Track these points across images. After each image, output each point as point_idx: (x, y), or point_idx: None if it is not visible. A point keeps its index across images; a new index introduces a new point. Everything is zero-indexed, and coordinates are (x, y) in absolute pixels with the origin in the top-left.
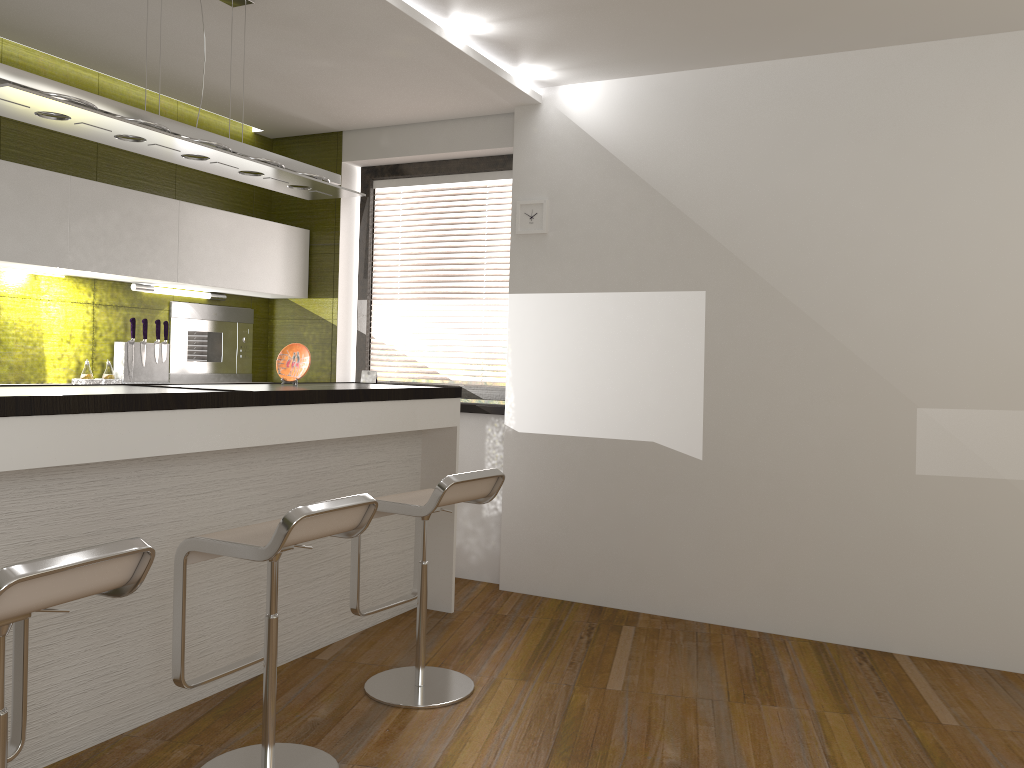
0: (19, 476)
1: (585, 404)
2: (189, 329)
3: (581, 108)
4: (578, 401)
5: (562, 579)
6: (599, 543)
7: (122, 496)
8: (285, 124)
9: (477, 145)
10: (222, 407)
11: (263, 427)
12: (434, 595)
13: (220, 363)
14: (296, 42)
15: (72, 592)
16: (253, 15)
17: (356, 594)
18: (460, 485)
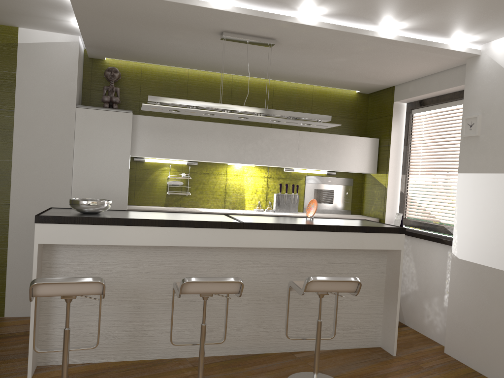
0: (144, 247)
1: (495, 246)
2: (315, 188)
3: (502, 53)
4: (491, 244)
5: (476, 357)
6: (499, 341)
7: (189, 260)
8: (364, 87)
9: (452, 84)
10: (223, 228)
11: (248, 239)
12: (387, 343)
13: (332, 204)
14: (317, 53)
15: (73, 292)
16: (287, 47)
17: (285, 327)
18: (323, 282)
